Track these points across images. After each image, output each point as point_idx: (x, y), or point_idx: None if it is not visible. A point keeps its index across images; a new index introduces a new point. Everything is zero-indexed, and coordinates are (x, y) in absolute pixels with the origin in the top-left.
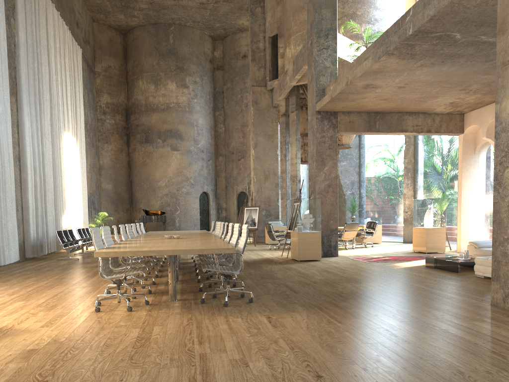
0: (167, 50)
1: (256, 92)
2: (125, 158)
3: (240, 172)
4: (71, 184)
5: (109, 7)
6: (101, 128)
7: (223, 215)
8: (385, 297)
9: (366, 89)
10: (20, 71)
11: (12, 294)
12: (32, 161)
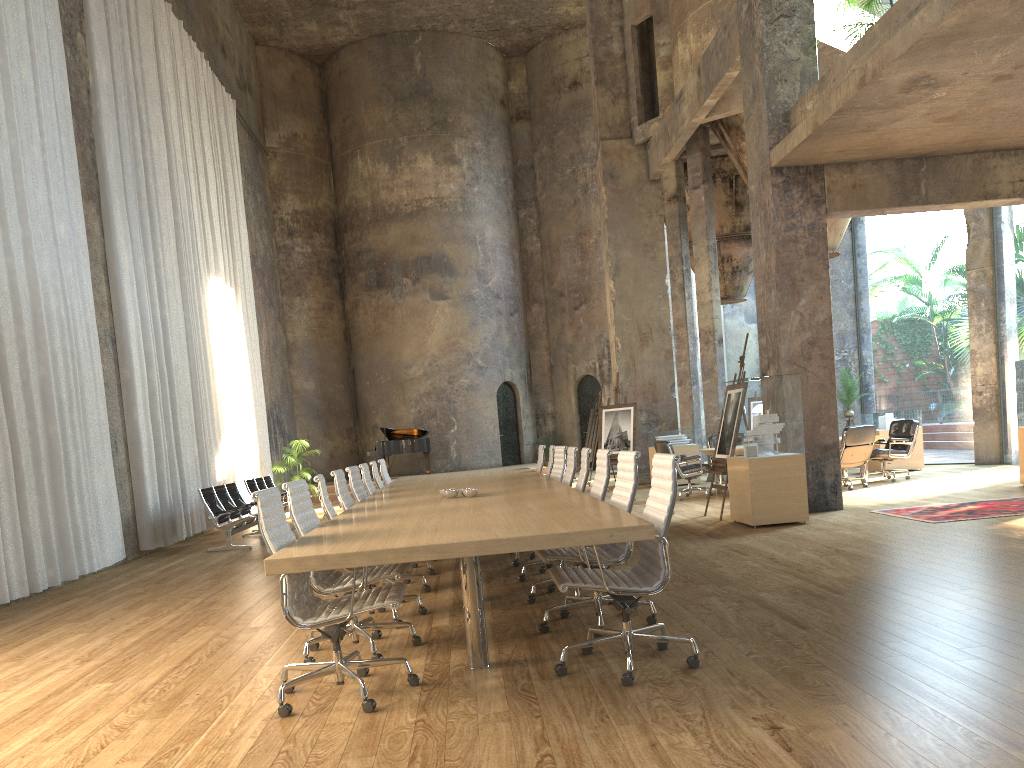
0: (410, 88)
1: (611, 152)
2: (338, 324)
3: (581, 334)
4: (230, 386)
5: (286, 8)
6: (286, 264)
7: (549, 429)
8: None
9: (909, 94)
10: (103, 148)
11: (86, 659)
12: (141, 342)
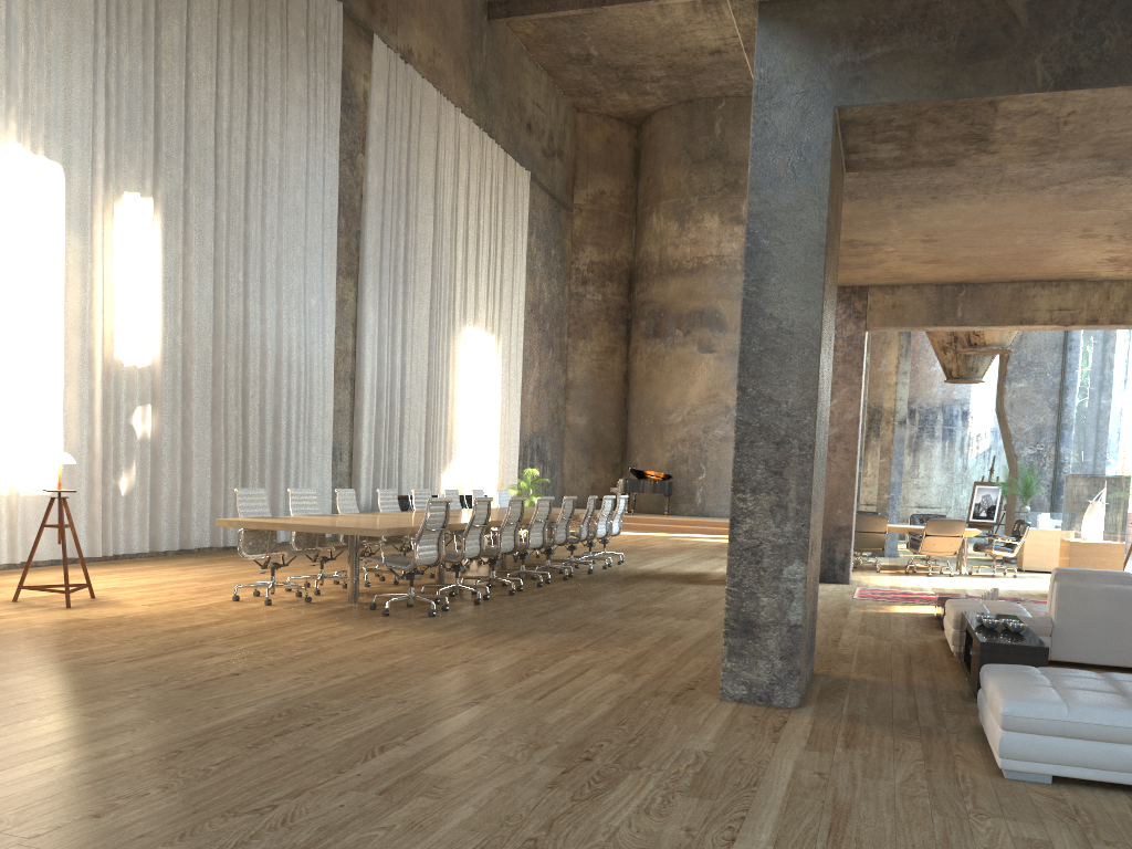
0: (707, 151)
1: None
2: (619, 366)
3: None
4: (473, 417)
5: (598, 83)
6: (576, 310)
7: None
8: (634, 637)
9: (859, 248)
10: (365, 237)
11: (210, 574)
12: (375, 381)
